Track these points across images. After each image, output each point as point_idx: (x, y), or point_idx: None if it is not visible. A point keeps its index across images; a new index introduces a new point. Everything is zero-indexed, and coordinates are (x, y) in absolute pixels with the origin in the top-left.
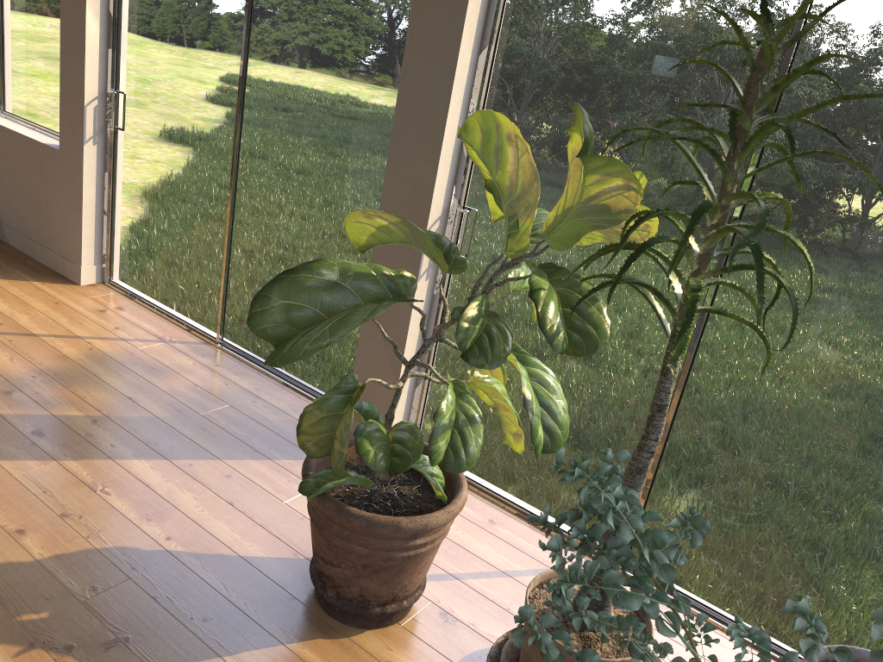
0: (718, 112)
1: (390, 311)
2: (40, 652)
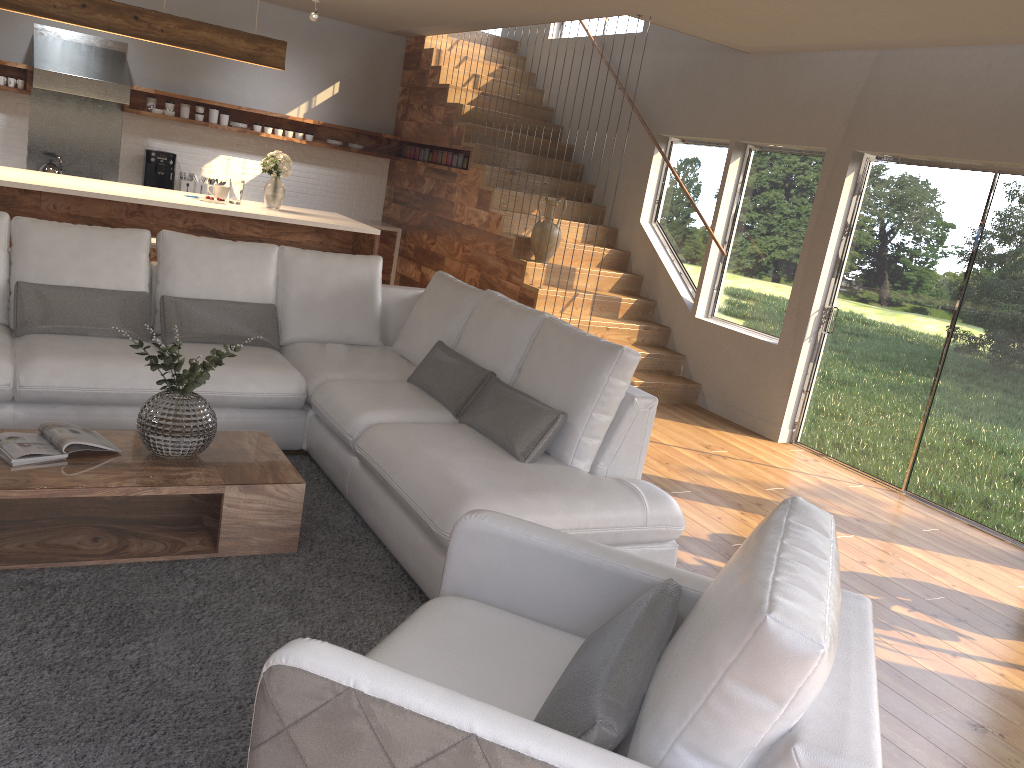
0: None
1: None
2: (920, 613)
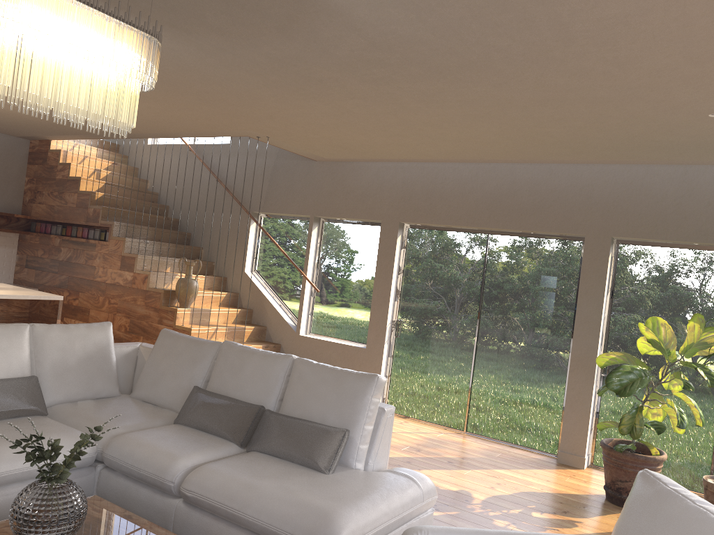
0: (711, 311)
1: (580, 399)
2: (546, 513)
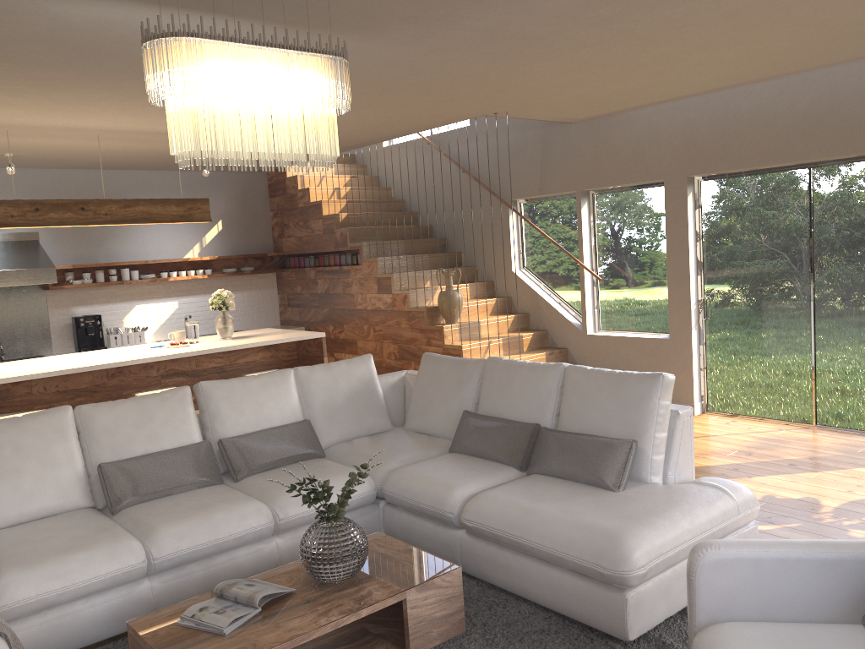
0: None
1: None
2: None
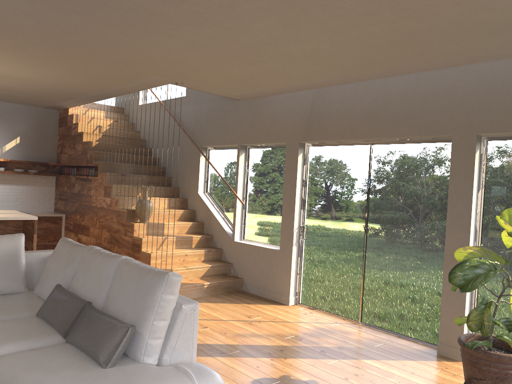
0: None
1: (455, 293)
2: None
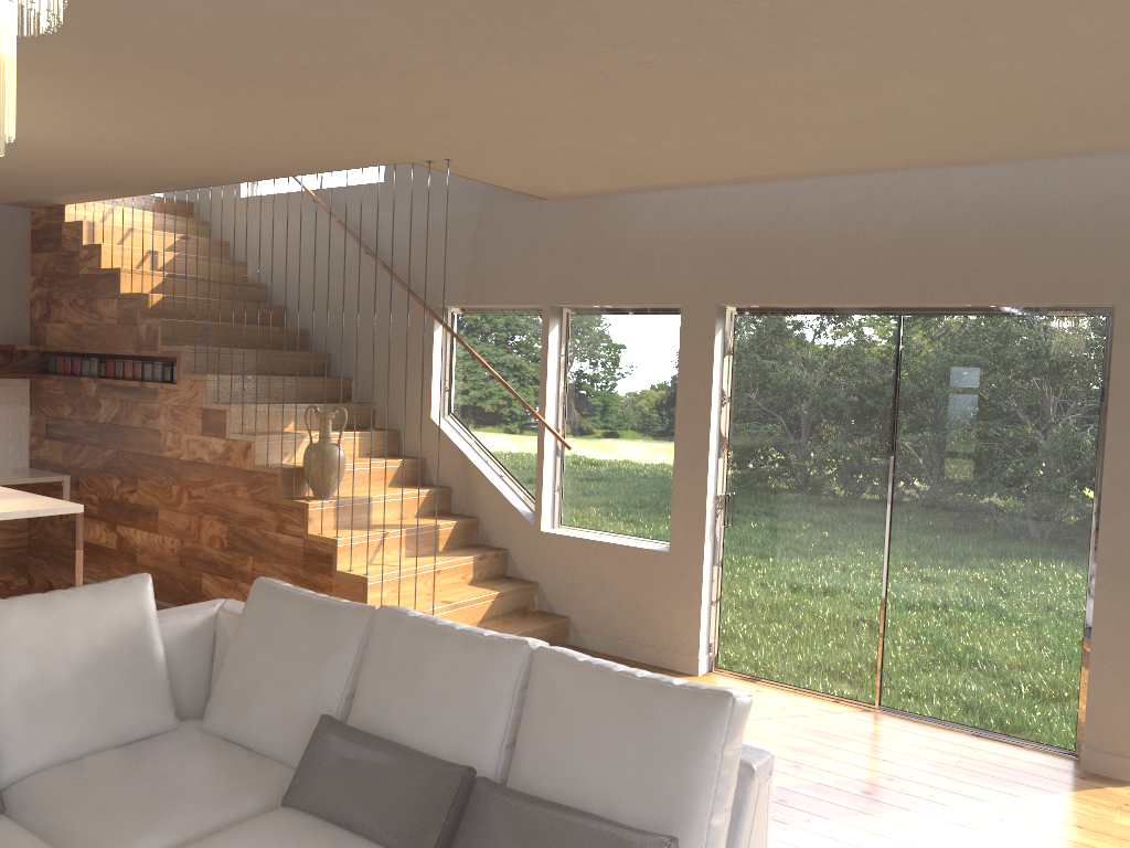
0: None
1: (1123, 643)
2: None
